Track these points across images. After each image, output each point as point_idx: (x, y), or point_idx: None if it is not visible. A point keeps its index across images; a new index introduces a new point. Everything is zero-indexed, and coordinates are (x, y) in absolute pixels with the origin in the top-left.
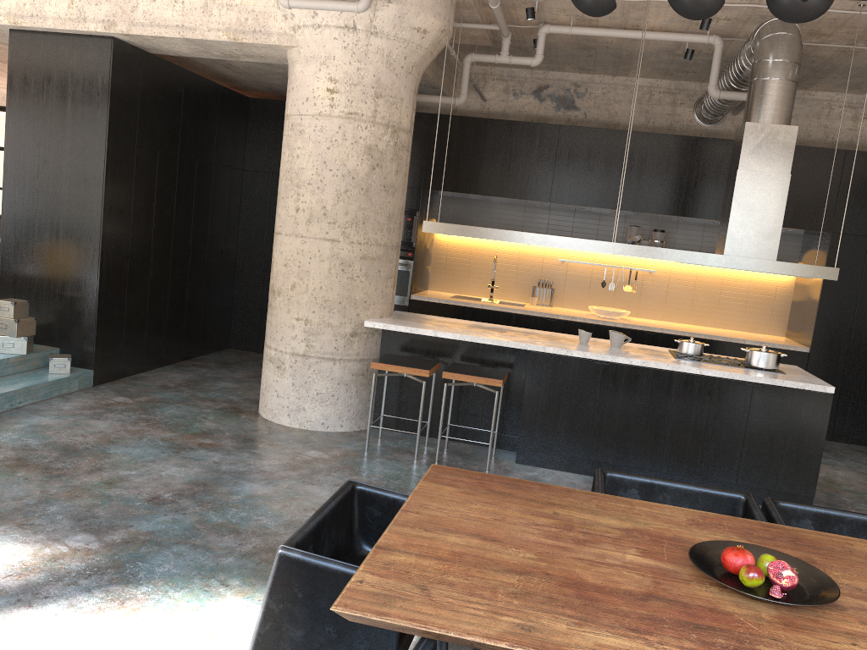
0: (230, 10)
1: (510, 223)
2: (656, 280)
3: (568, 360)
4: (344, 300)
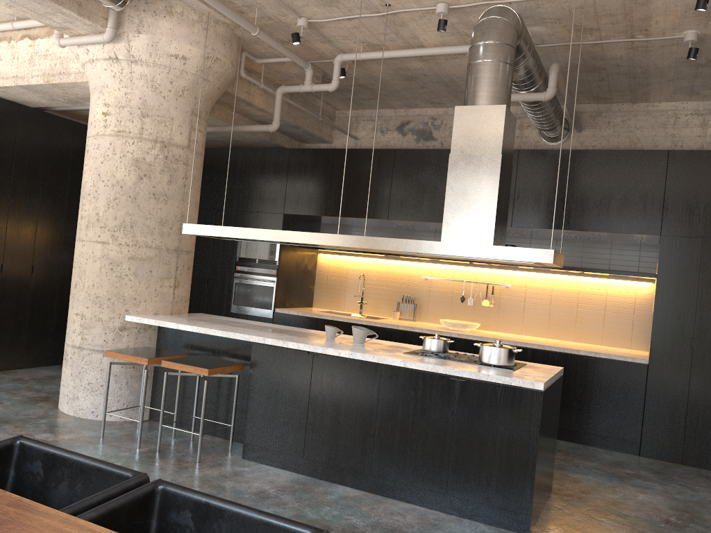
0: (46, 59)
1: None
2: (513, 294)
3: (284, 352)
4: (113, 296)
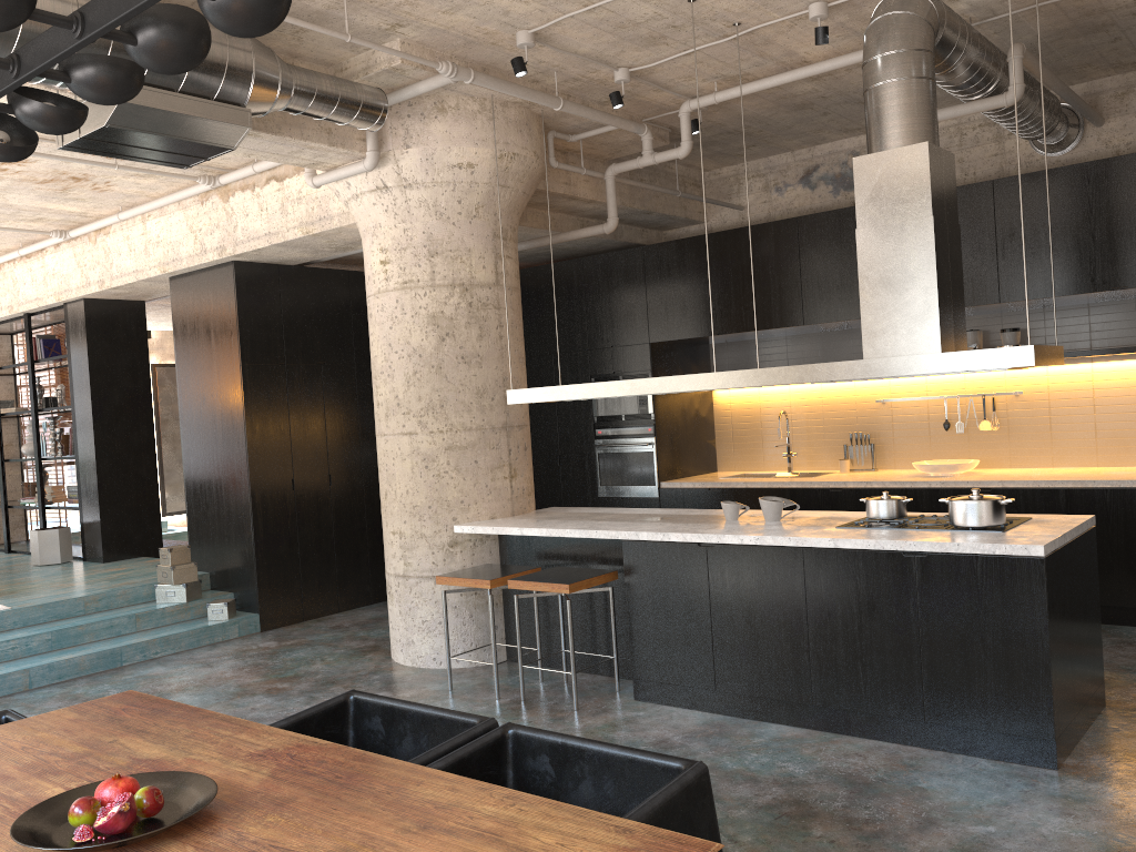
0: (300, 204)
1: (802, 363)
2: (1028, 406)
3: (667, 548)
4: (434, 502)
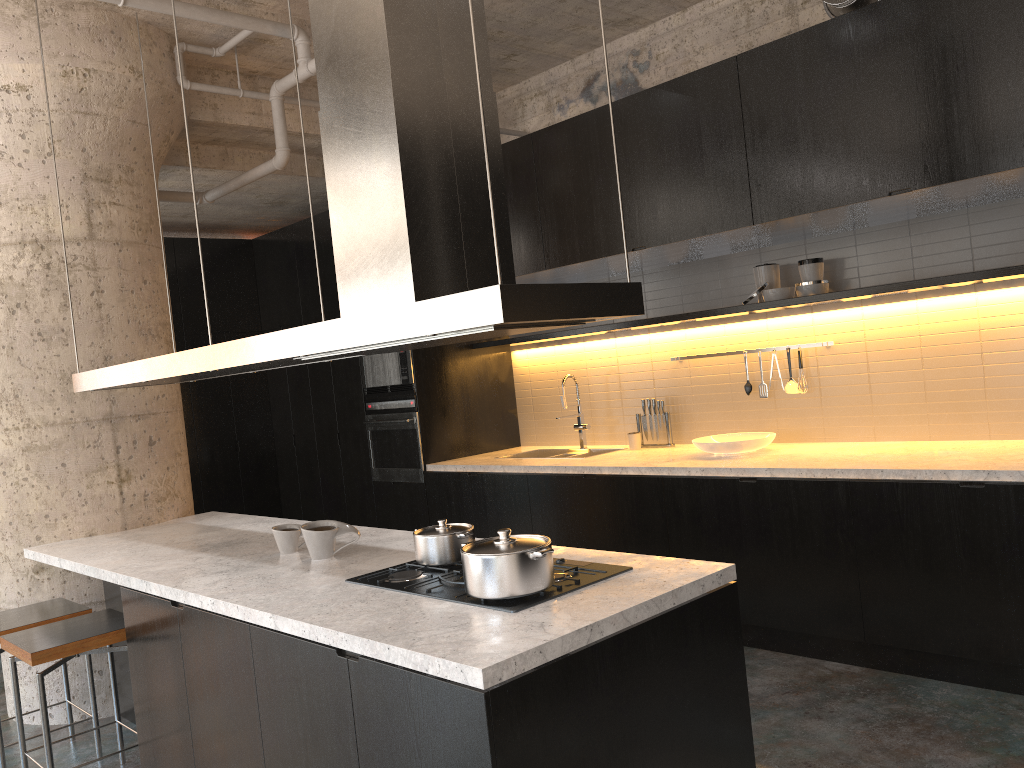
0: None
1: None
2: (842, 360)
3: (150, 604)
4: (15, 518)
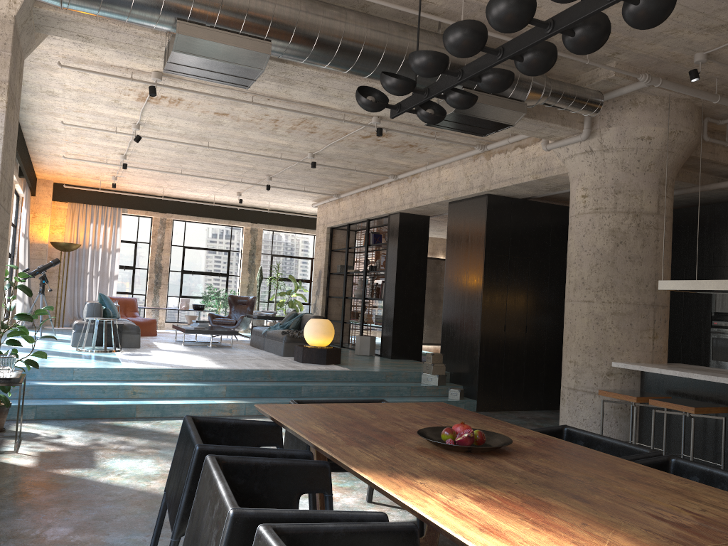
0: (533, 161)
1: None
2: None
3: None
4: (599, 346)
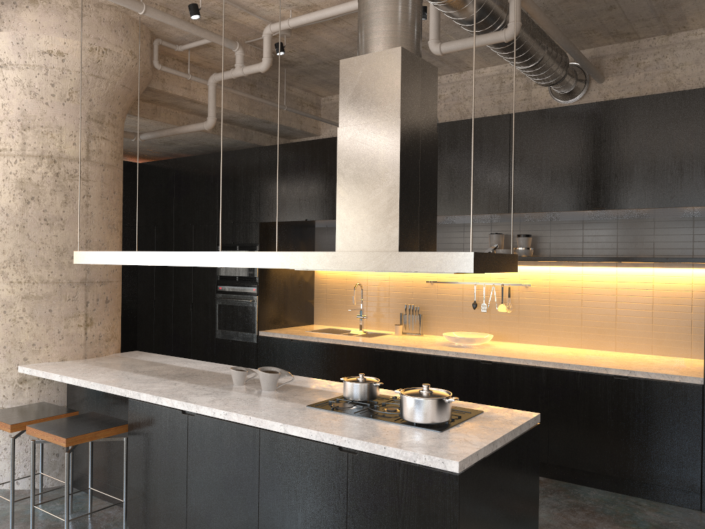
0: None
1: None
2: (534, 295)
3: (159, 411)
4: (8, 343)
